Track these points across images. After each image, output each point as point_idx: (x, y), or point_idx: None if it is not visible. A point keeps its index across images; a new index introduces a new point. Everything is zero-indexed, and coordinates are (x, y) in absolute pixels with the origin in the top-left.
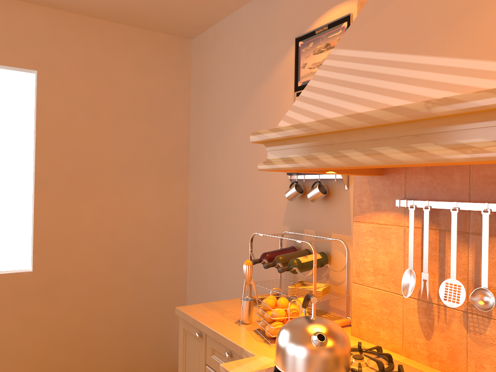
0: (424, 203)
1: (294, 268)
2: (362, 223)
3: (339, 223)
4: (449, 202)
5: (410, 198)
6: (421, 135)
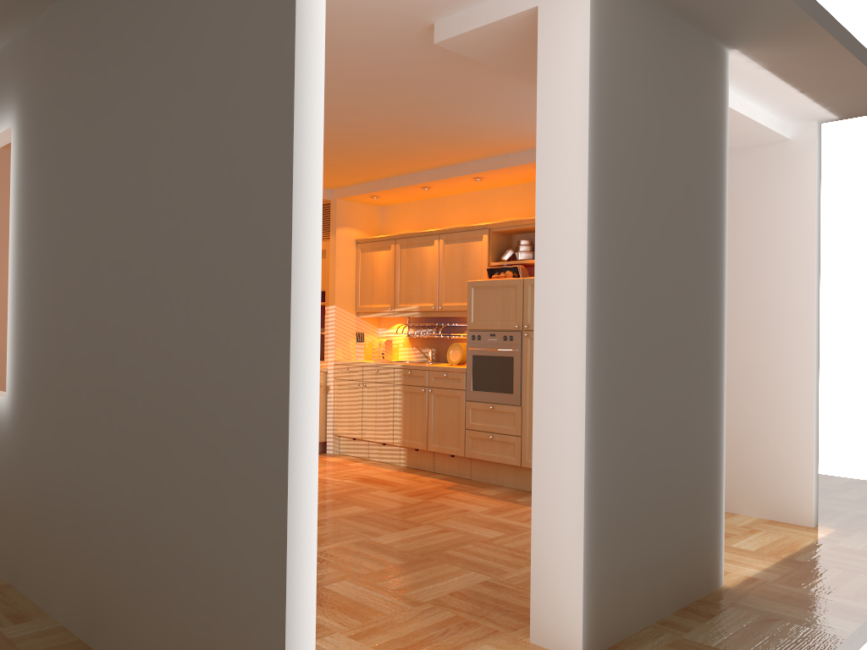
0: None
1: None
2: None
3: None
4: None
5: None
6: None
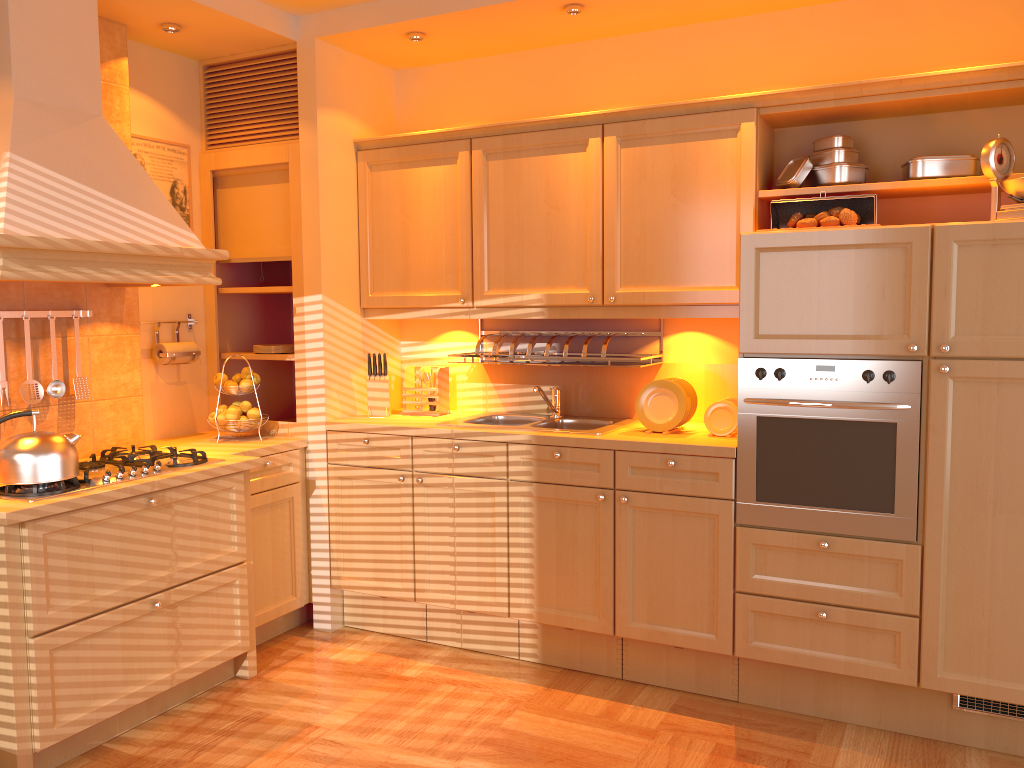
0: None
1: None
2: None
3: None
4: (20, 311)
5: None
6: (163, 265)
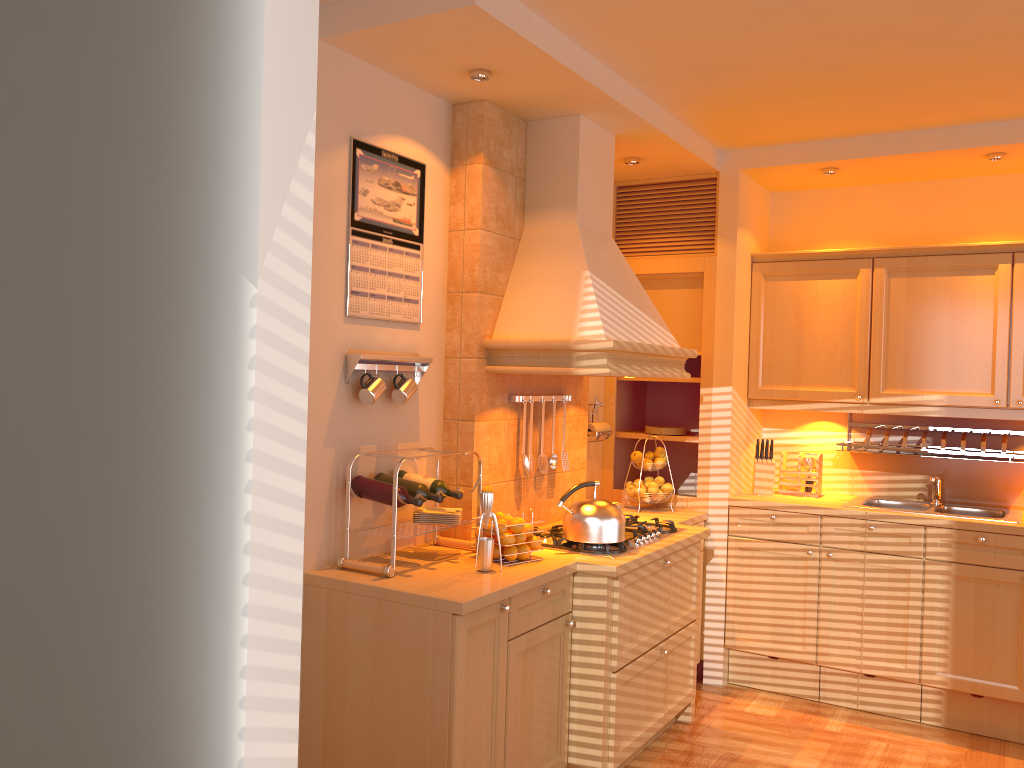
0: (529, 397)
1: (460, 488)
2: (481, 421)
3: (407, 429)
4: (540, 396)
5: (512, 394)
6: (665, 363)
